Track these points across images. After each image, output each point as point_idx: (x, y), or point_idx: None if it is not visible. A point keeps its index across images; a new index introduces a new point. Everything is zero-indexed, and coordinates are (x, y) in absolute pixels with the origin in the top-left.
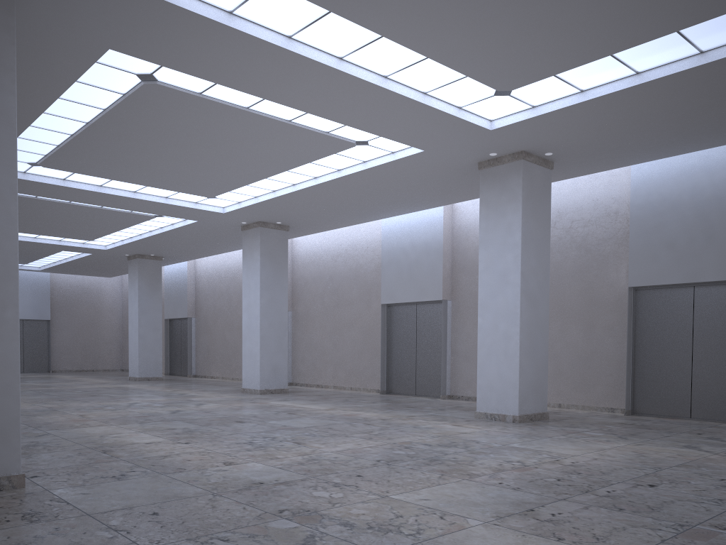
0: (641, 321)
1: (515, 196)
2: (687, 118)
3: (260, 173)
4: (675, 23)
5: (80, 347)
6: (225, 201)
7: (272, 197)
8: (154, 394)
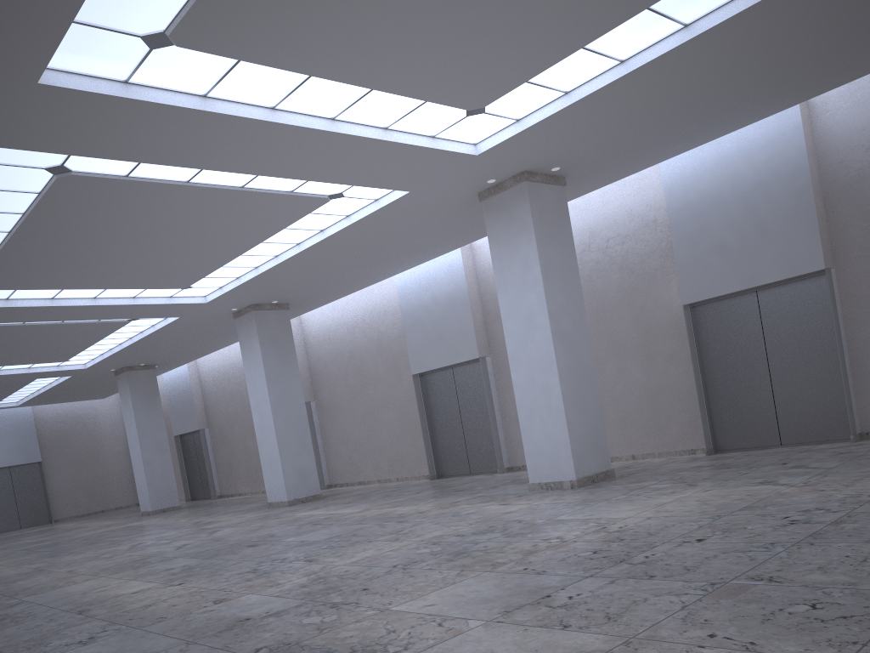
0: (706, 342)
1: (526, 224)
2: (698, 100)
3: (232, 251)
4: (641, 0)
5: (83, 486)
6: (204, 288)
7: (255, 275)
8: (165, 528)
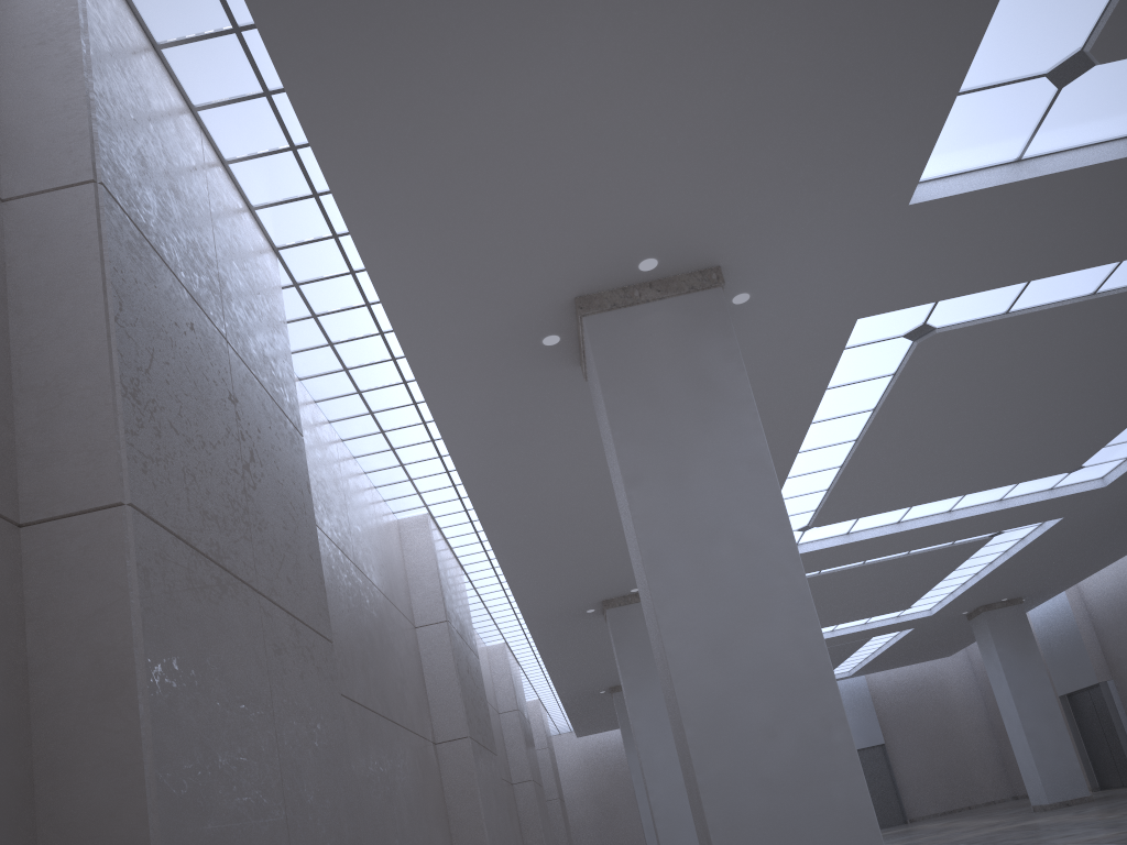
0: None
1: None
2: None
3: None
4: None
5: (938, 774)
6: (1101, 465)
7: None
8: (1090, 827)
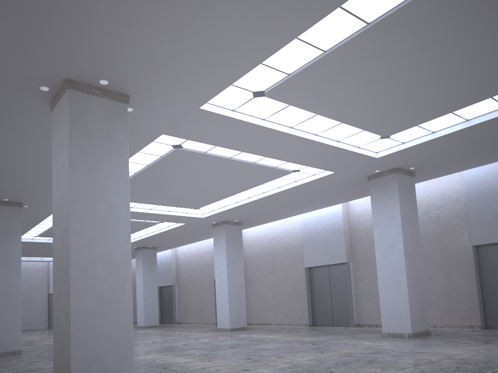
0: (484, 266)
1: (394, 195)
2: None
3: (230, 192)
4: (489, 93)
5: None
6: (205, 210)
7: (235, 206)
8: (162, 335)
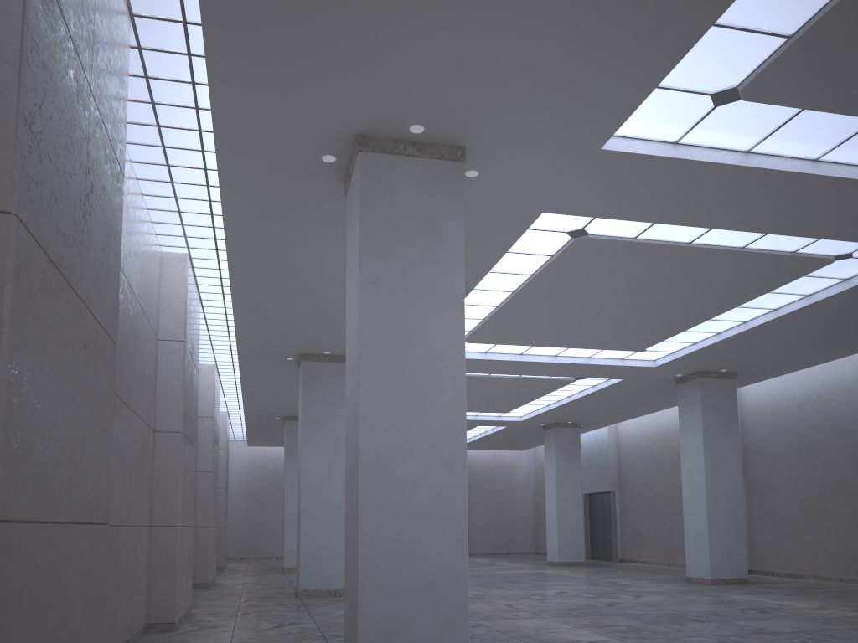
0: None
1: None
2: None
3: (702, 315)
4: None
5: (493, 527)
6: (657, 352)
7: (716, 341)
8: (580, 581)
